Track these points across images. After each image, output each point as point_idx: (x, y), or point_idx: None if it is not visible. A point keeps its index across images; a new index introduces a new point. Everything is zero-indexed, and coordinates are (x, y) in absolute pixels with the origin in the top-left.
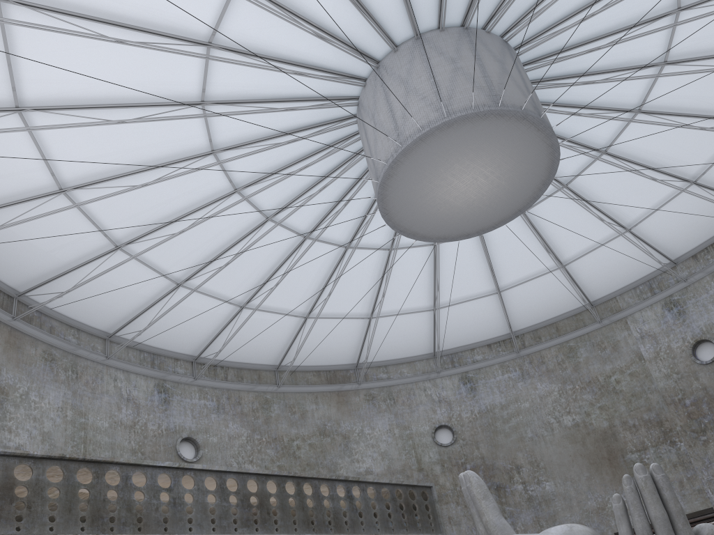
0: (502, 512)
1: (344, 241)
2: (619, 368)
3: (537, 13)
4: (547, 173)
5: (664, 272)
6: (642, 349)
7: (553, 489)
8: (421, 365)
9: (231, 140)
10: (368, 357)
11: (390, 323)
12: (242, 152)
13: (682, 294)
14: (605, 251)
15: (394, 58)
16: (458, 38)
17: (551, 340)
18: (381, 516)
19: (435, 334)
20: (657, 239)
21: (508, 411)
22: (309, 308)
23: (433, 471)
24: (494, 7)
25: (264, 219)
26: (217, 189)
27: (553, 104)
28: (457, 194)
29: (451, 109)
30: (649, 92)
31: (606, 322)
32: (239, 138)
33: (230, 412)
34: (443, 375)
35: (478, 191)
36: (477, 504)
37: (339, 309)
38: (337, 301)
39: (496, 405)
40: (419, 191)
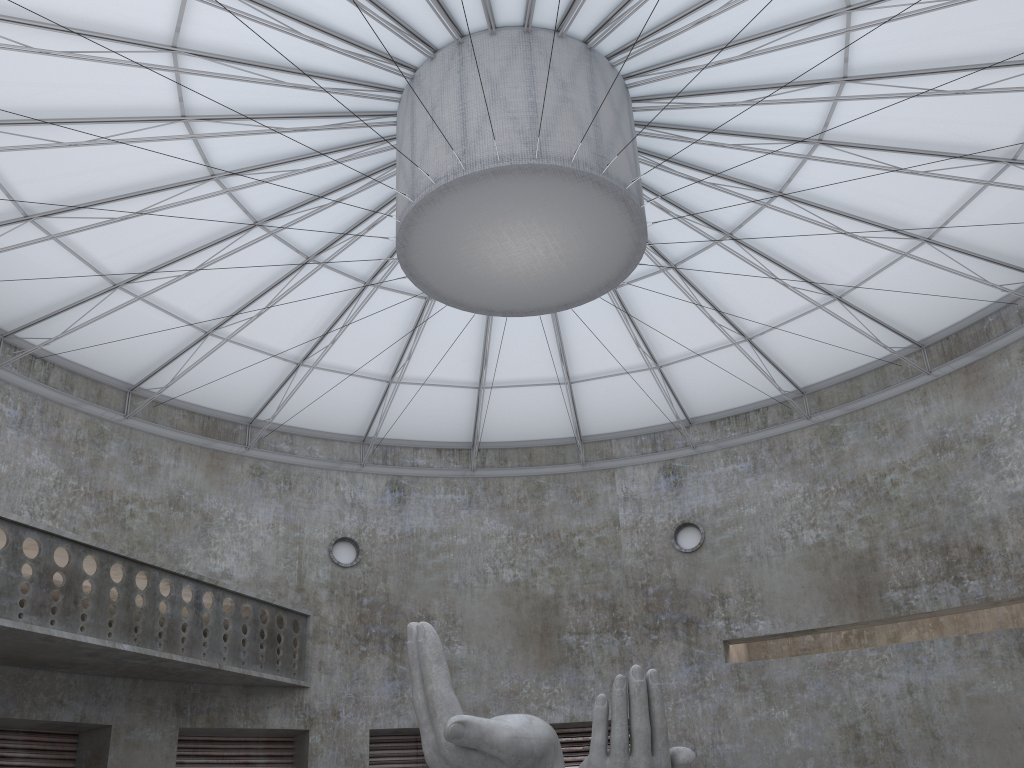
0: (392, 670)
1: (309, 249)
2: (588, 528)
3: (677, 72)
4: (617, 274)
5: (675, 429)
6: (621, 513)
7: (464, 656)
8: (342, 448)
9: (209, 44)
10: (272, 414)
11: (323, 380)
12: (217, 68)
13: (685, 462)
14: (623, 382)
15: (487, 43)
16: (577, 58)
17: (518, 468)
18: (233, 641)
19: (377, 413)
20: (684, 388)
21: (438, 543)
22: (217, 321)
23: (317, 595)
24: (632, 38)
25: (207, 174)
26: (153, 104)
27: (643, 186)
28: (502, 257)
29: (545, 151)
30: (749, 219)
31: (590, 467)
32: (222, 48)
33: (39, 433)
34: (367, 471)
35: (529, 264)
36: (427, 667)
37: (261, 338)
38: (263, 326)
39: (425, 530)
40: (459, 234)
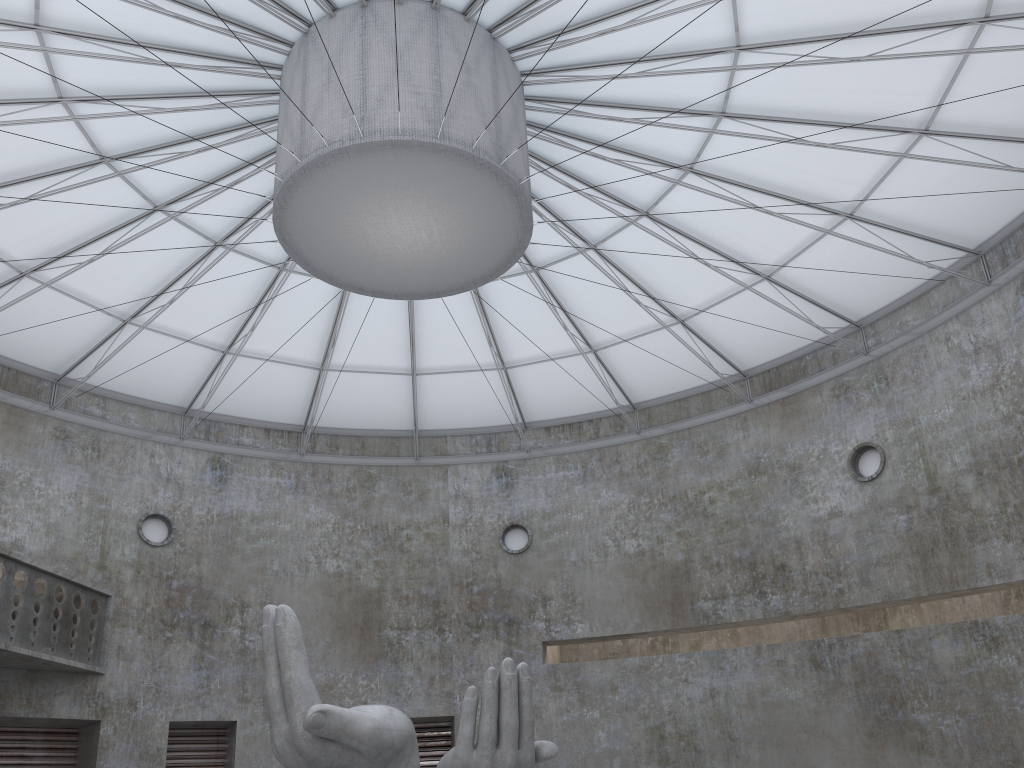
0: (199, 659)
1: (158, 197)
2: (417, 523)
3: (574, 78)
4: (495, 268)
5: (511, 431)
6: (451, 510)
7: None
8: (160, 418)
9: None
10: (85, 374)
11: (150, 342)
12: None
13: (518, 465)
14: (467, 380)
15: (393, 12)
16: (482, 45)
17: (350, 456)
18: (23, 620)
19: (206, 385)
20: (525, 392)
21: (260, 527)
22: (37, 262)
23: (120, 575)
24: (535, 37)
25: (53, 95)
26: (2, 4)
27: None
28: (384, 235)
29: (447, 132)
30: (614, 235)
31: (424, 462)
32: None
33: None
34: (187, 446)
35: (410, 246)
36: (286, 652)
37: (86, 287)
38: (90, 274)
39: (246, 513)
40: (344, 204)
